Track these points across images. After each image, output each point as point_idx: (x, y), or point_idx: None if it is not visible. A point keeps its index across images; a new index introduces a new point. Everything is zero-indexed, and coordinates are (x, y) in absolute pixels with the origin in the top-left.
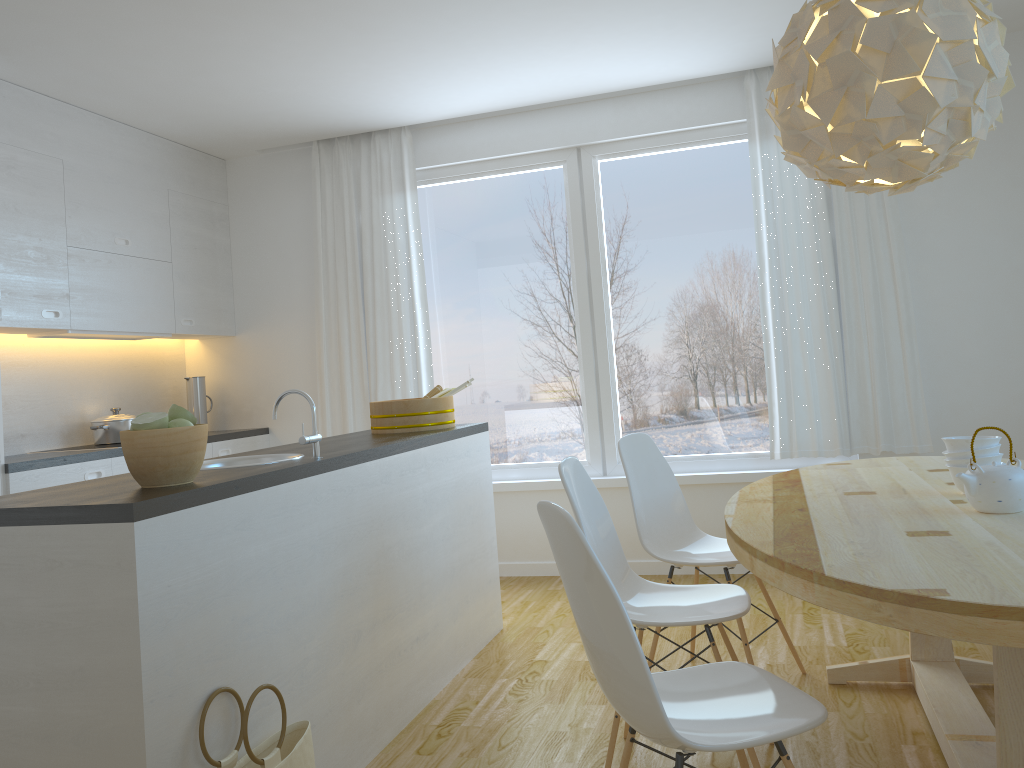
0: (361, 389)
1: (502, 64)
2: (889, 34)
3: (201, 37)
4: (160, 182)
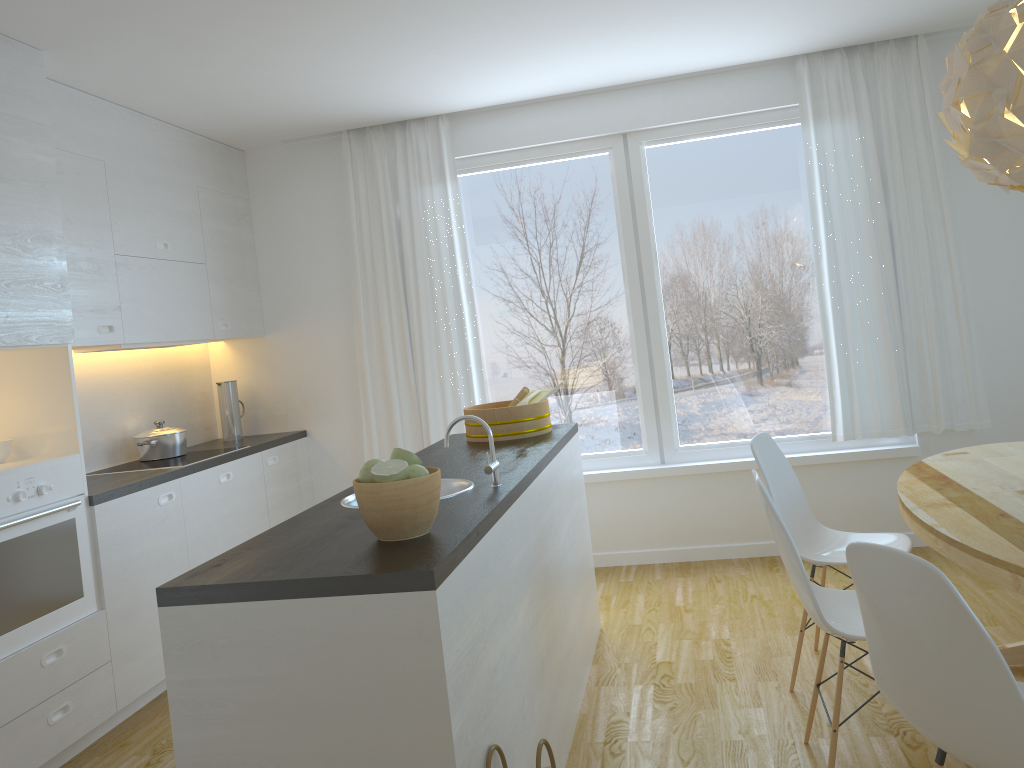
0: (407, 387)
1: (569, 53)
2: None
3: (277, 31)
4: (190, 179)
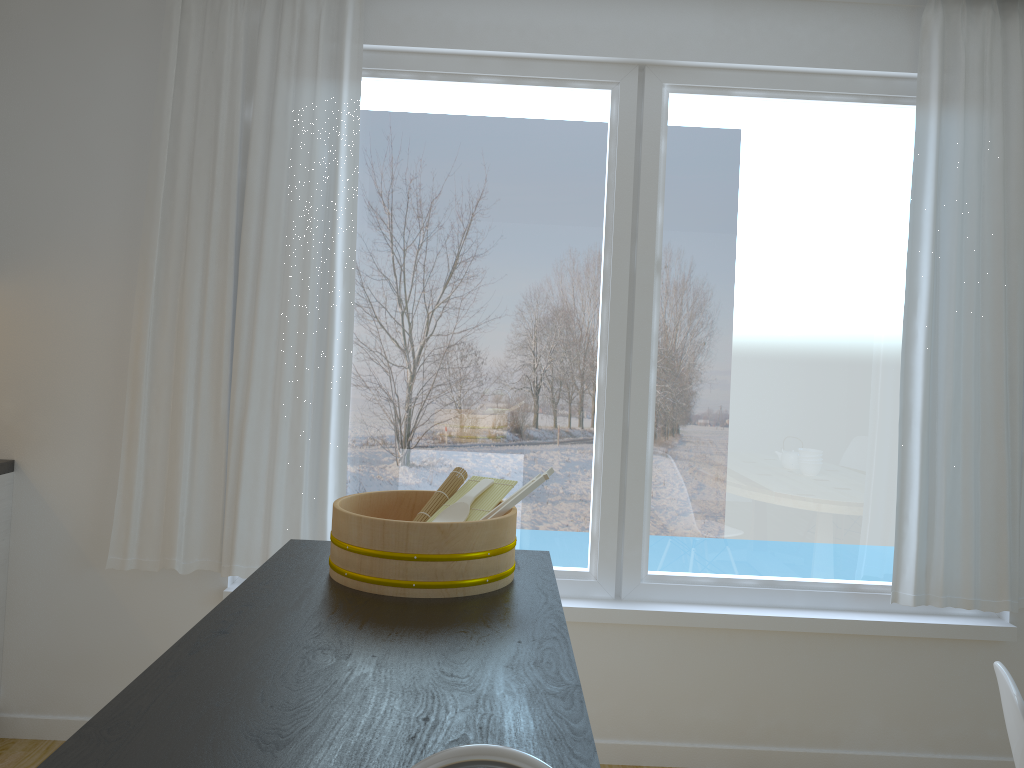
0: (212, 414)
1: None
2: None
3: None
4: None
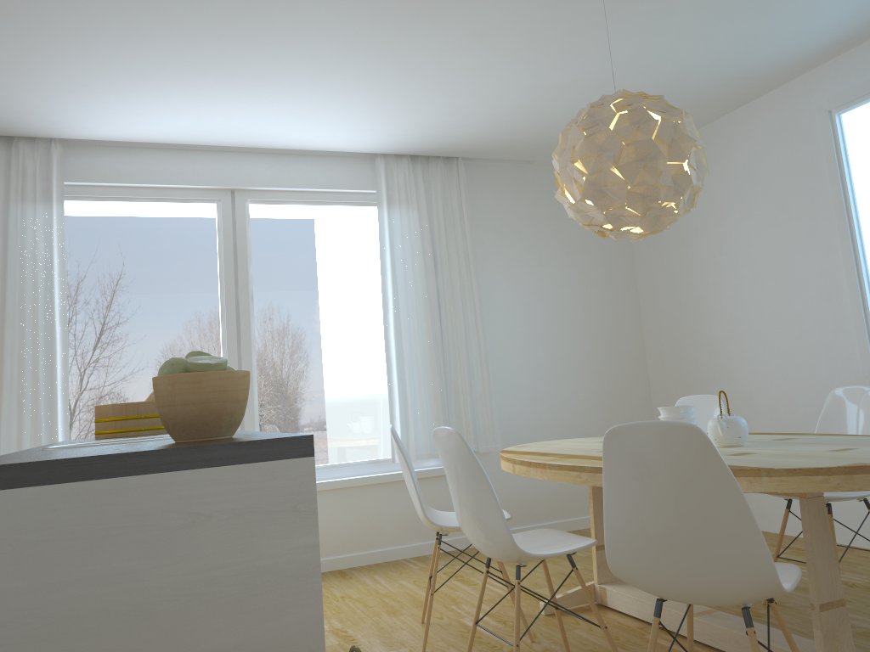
0: None
1: (216, 100)
2: (670, 133)
3: None
4: None
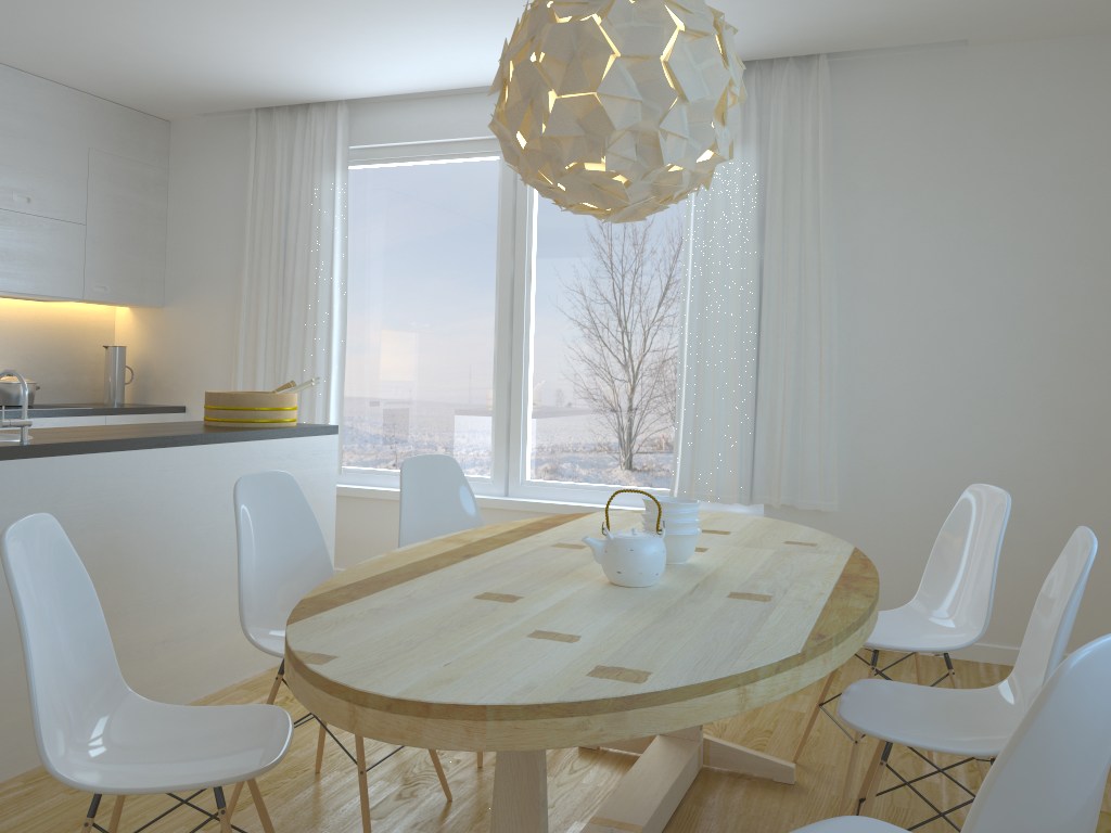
0: (273, 376)
1: (404, 41)
2: (569, 43)
3: None
4: (79, 140)
